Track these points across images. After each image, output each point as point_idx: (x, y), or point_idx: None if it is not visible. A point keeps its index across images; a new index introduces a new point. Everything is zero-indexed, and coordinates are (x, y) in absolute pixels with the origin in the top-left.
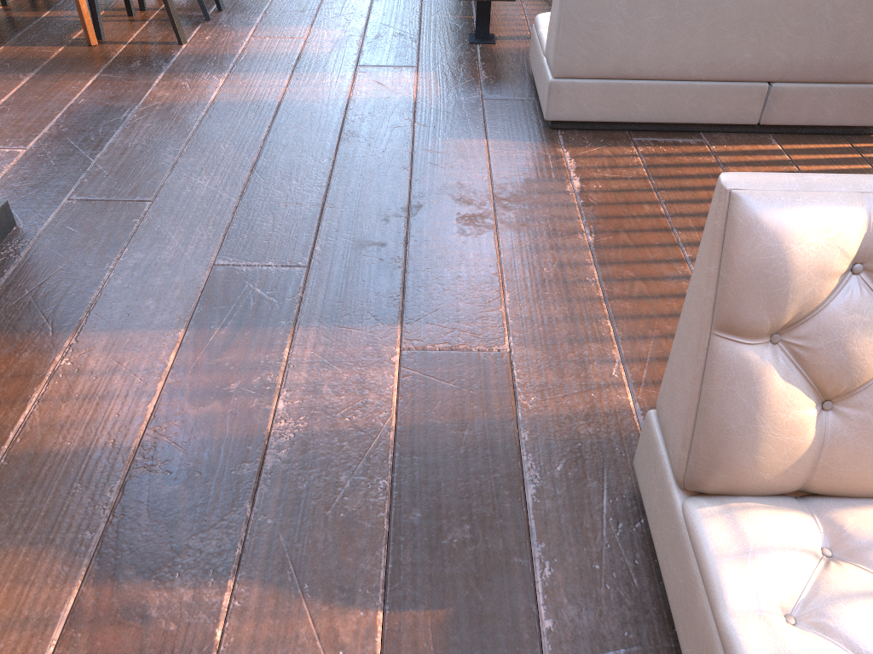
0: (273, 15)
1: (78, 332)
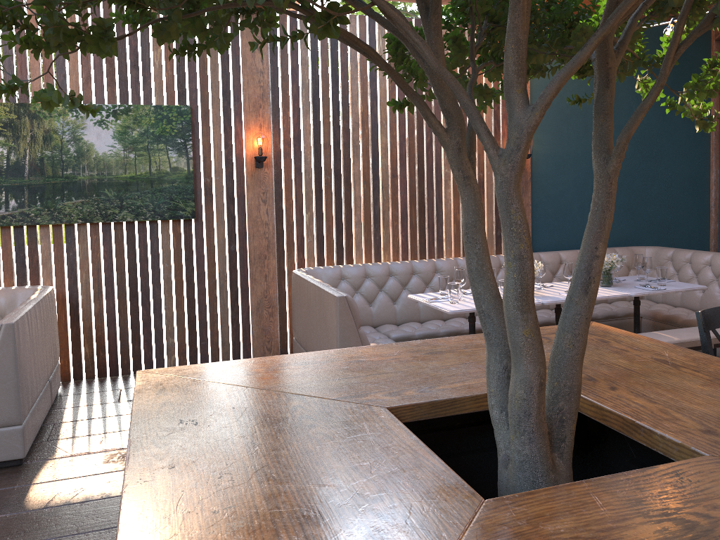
0: None
1: None
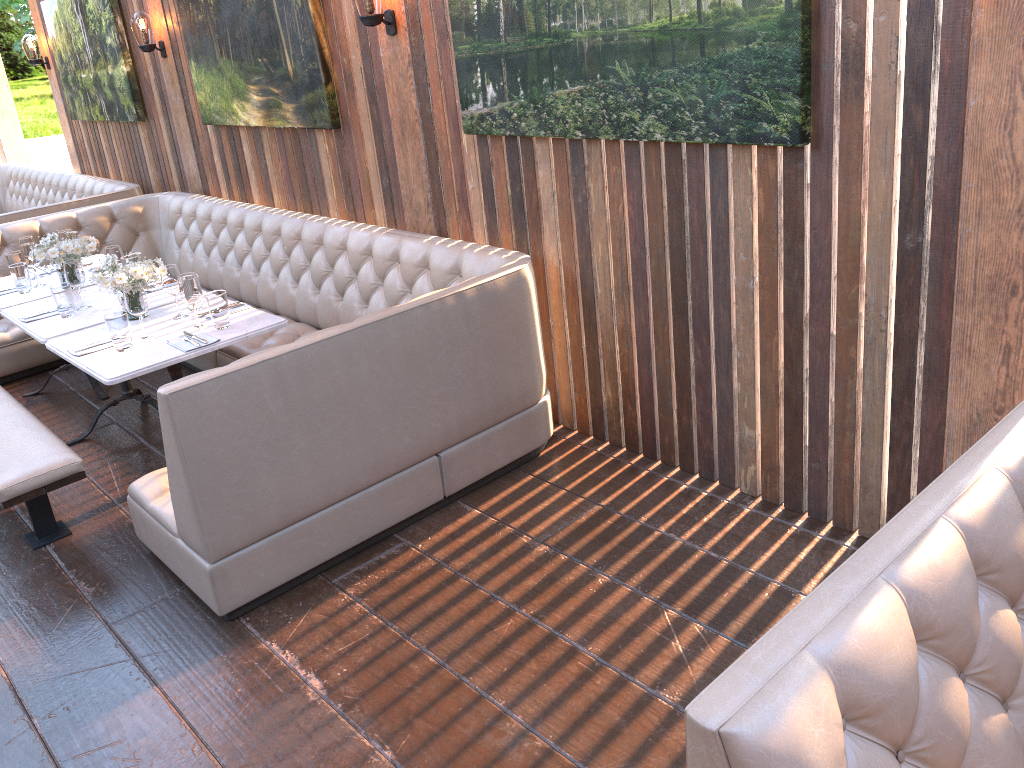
0: None
1: None
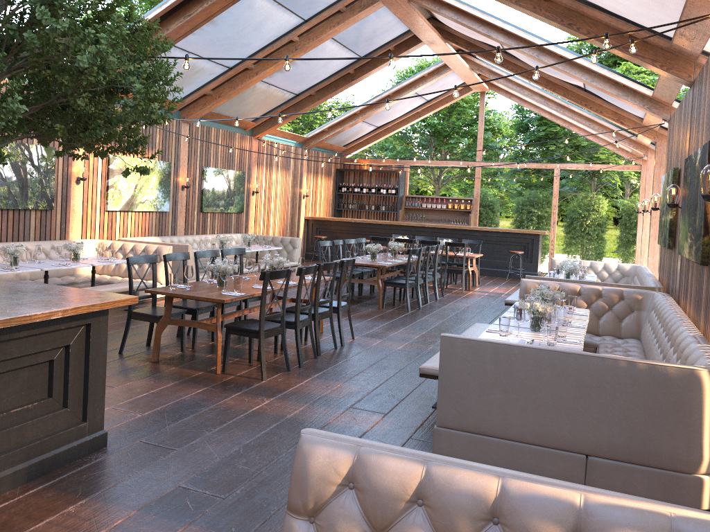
0: (326, 374)
1: (89, 498)
